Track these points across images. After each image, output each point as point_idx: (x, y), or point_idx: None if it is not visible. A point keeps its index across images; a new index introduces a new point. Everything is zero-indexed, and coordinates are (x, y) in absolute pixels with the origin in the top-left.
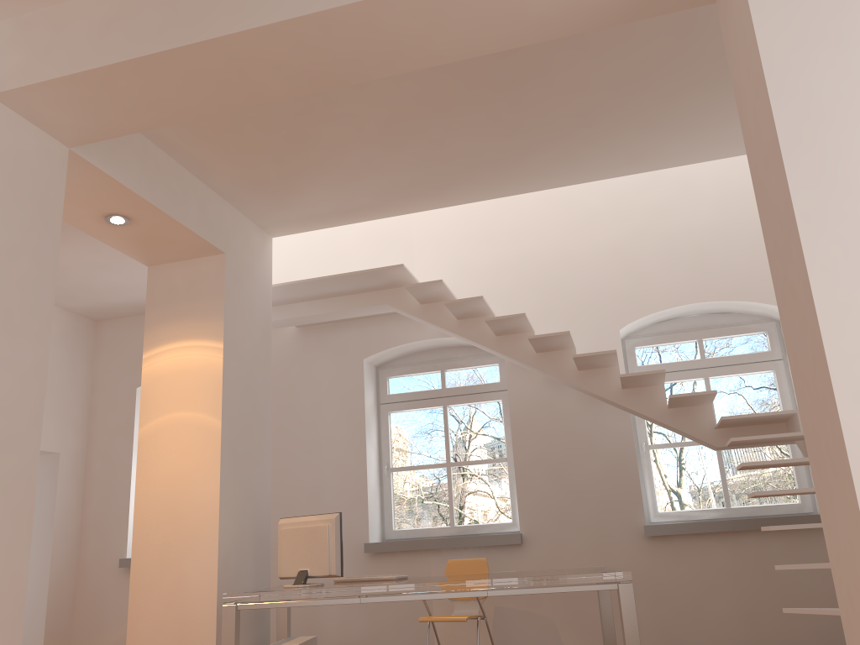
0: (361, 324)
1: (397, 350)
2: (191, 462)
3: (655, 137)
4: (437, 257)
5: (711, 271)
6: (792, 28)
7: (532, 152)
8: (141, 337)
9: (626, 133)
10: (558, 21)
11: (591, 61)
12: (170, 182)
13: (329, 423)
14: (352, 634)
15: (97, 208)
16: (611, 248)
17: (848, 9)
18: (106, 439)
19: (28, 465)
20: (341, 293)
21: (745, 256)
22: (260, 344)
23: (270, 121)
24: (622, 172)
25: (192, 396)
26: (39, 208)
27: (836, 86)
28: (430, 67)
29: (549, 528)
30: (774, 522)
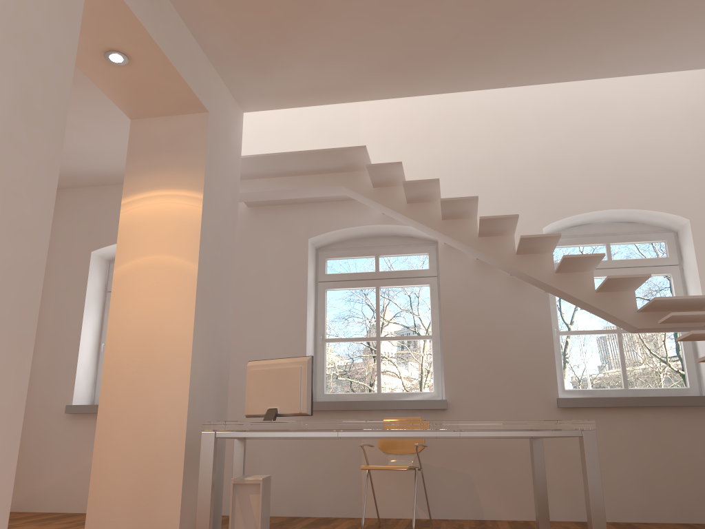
0: (308, 208)
1: (339, 234)
2: (166, 302)
3: (618, 40)
4: (381, 154)
5: (626, 183)
6: None
7: (507, 43)
8: (98, 206)
9: (595, 33)
10: None
11: None
12: (170, 28)
13: (273, 294)
14: (285, 483)
15: (100, 41)
16: (538, 157)
17: None
18: (58, 296)
19: (37, 259)
20: (300, 172)
21: (655, 172)
22: (230, 205)
23: None
24: (576, 77)
25: (170, 241)
26: (62, 4)
27: None
28: None
29: (472, 397)
30: (673, 401)
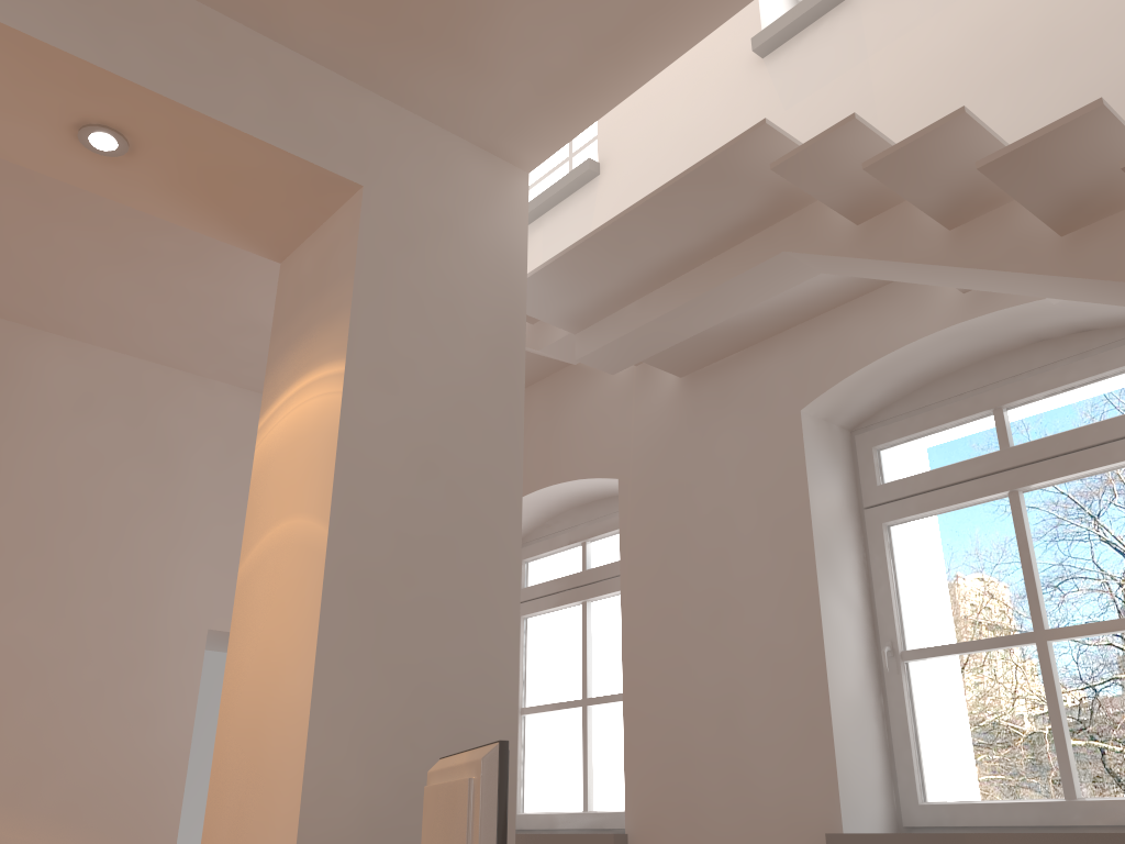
0: (791, 339)
1: (876, 379)
2: (286, 625)
3: None
4: None
5: None
6: None
7: None
8: None
9: None
10: None
11: None
12: (172, 36)
13: (745, 558)
14: None
15: (44, 117)
16: None
17: None
18: None
19: None
20: (690, 257)
21: None
22: (484, 375)
23: None
24: None
25: (300, 485)
26: None
27: None
28: None
29: None
30: None
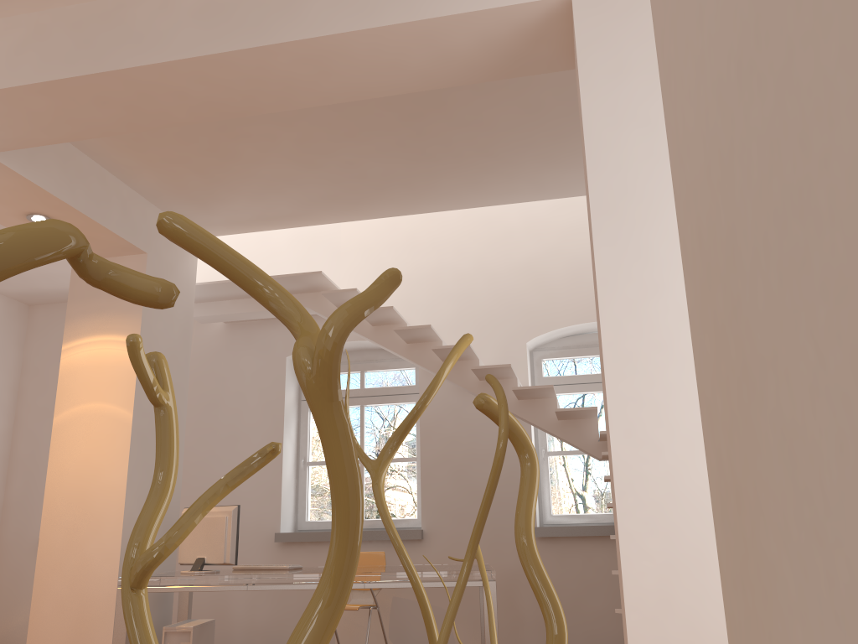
0: None
1: None
2: (102, 451)
3: (553, 170)
4: (363, 263)
5: None
6: (612, 109)
7: (441, 176)
8: None
9: (527, 165)
10: (436, 75)
11: (486, 102)
12: (92, 185)
13: (250, 417)
14: (258, 618)
15: (19, 207)
16: (525, 264)
17: (659, 97)
18: (32, 421)
19: None
20: None
21: None
22: (179, 341)
23: (188, 135)
24: (527, 198)
25: (107, 389)
26: None
27: (641, 164)
28: None
29: (449, 526)
30: None
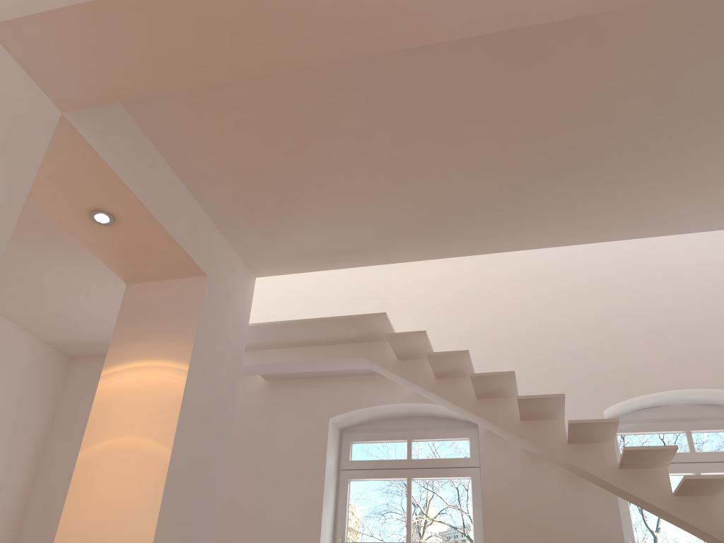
0: (331, 382)
1: (365, 413)
2: (129, 495)
3: (665, 194)
4: (414, 323)
5: (701, 358)
6: None
7: (535, 199)
8: None
9: (637, 186)
10: None
11: (619, 87)
12: (163, 187)
13: (286, 483)
14: None
15: (83, 200)
16: (593, 326)
17: None
18: (53, 479)
19: None
20: (316, 342)
21: None
22: (228, 378)
23: (275, 130)
24: (622, 235)
25: (145, 420)
26: (11, 156)
27: None
28: (450, 77)
29: None
30: None
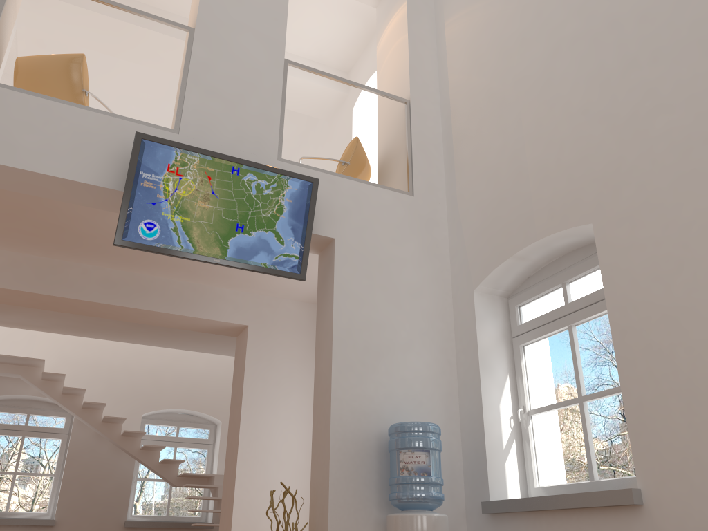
0: None
1: (5, 397)
2: None
3: (195, 342)
4: (50, 347)
5: (195, 395)
6: (254, 371)
7: (140, 332)
8: None
9: (184, 338)
10: (186, 327)
11: None
12: None
13: None
14: None
15: None
16: (151, 369)
17: (269, 371)
18: None
19: None
20: None
21: (211, 391)
22: None
23: None
24: (174, 347)
25: None
26: None
27: (260, 393)
28: None
29: (73, 518)
30: (188, 525)
